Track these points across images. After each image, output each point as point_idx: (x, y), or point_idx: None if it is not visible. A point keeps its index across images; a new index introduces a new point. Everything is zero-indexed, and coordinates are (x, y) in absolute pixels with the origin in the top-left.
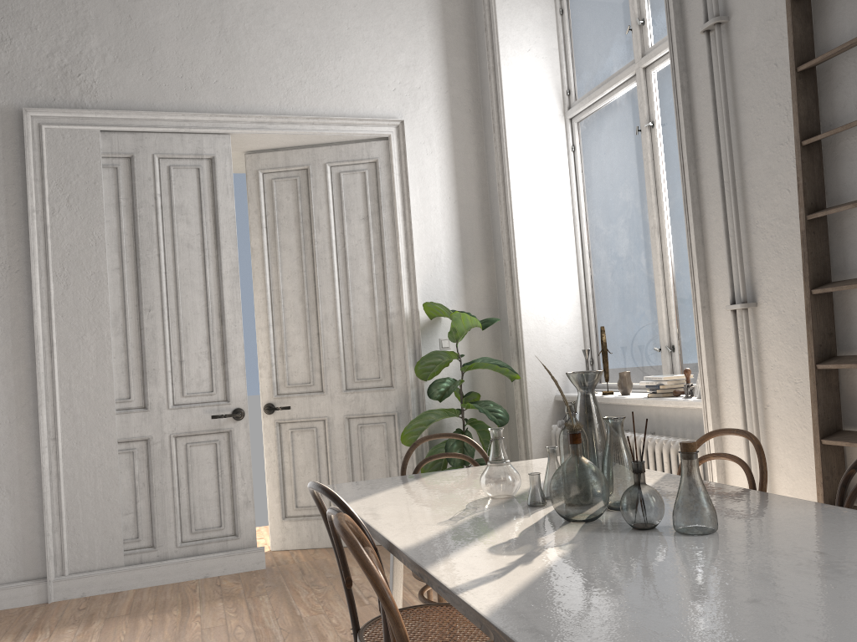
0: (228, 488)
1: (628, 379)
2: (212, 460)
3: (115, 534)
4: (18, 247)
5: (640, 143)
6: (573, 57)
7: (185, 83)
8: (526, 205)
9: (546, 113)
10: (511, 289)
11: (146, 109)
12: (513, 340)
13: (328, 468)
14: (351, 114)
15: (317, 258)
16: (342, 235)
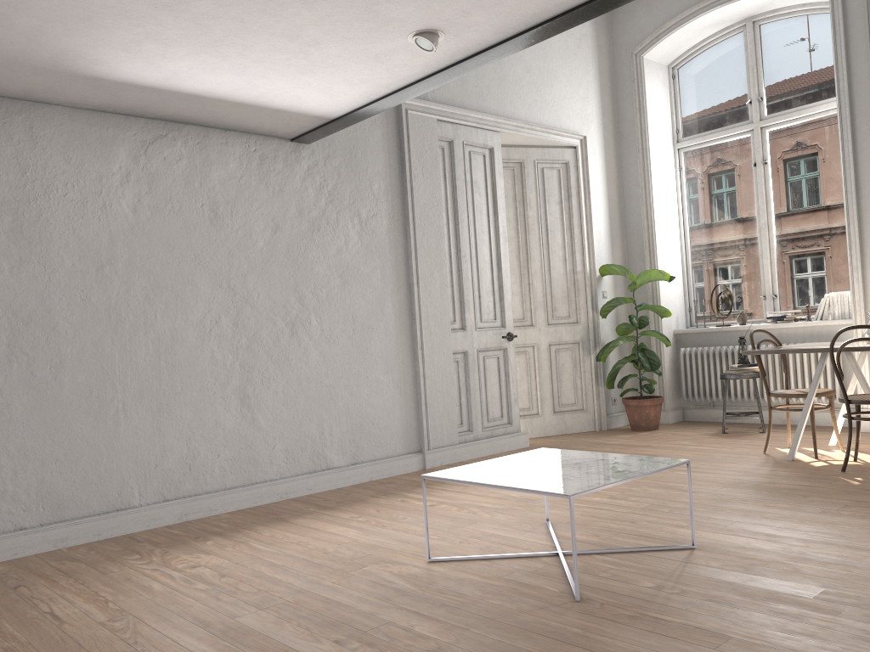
0: (504, 390)
1: (746, 315)
2: (496, 369)
3: (454, 420)
4: (397, 201)
5: (750, 172)
6: (682, 108)
7: (479, 91)
8: (659, 203)
9: (666, 143)
10: (649, 259)
11: (460, 107)
12: (650, 293)
13: (536, 381)
14: (558, 128)
15: (529, 229)
16: (544, 213)
